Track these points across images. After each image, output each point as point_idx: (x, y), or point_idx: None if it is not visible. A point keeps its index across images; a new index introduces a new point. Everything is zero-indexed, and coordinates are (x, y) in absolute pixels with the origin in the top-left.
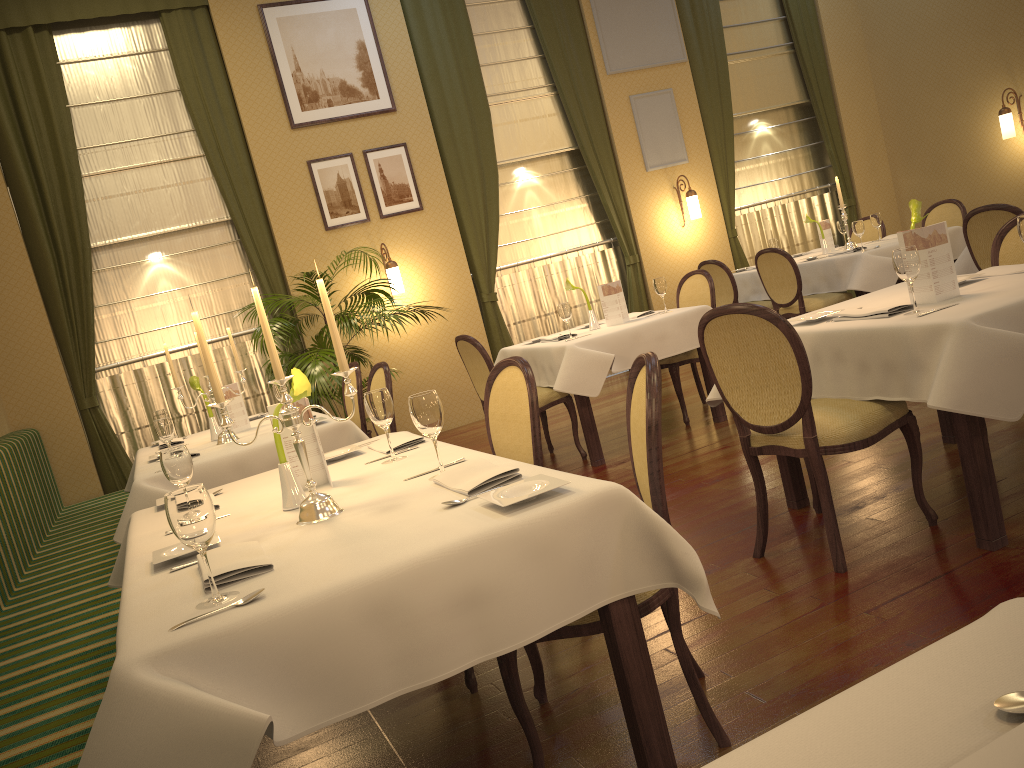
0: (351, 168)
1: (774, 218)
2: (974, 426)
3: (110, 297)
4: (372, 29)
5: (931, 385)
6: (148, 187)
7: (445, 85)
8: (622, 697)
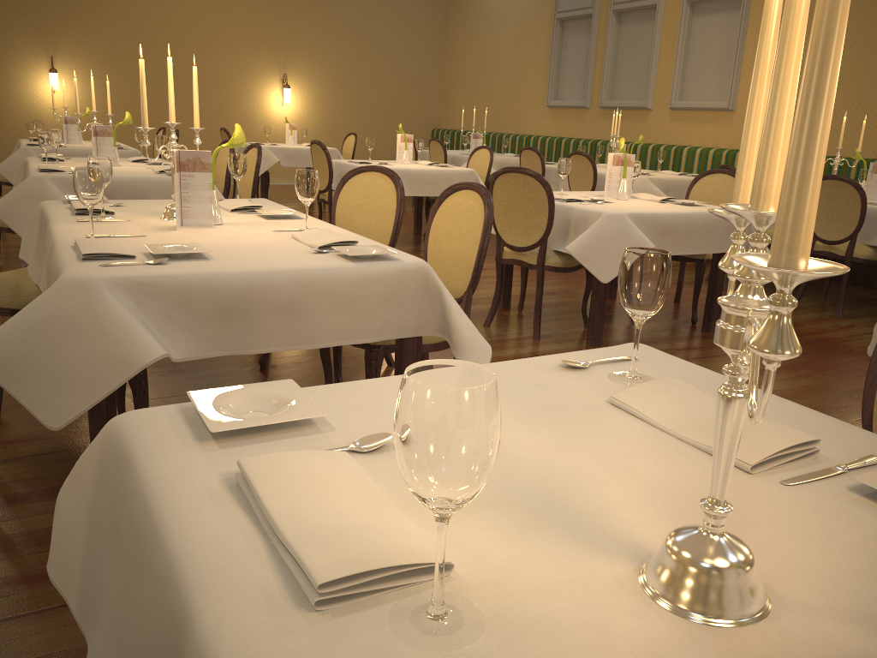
0: None
1: None
2: None
3: None
4: None
5: None
6: None
7: None
8: None
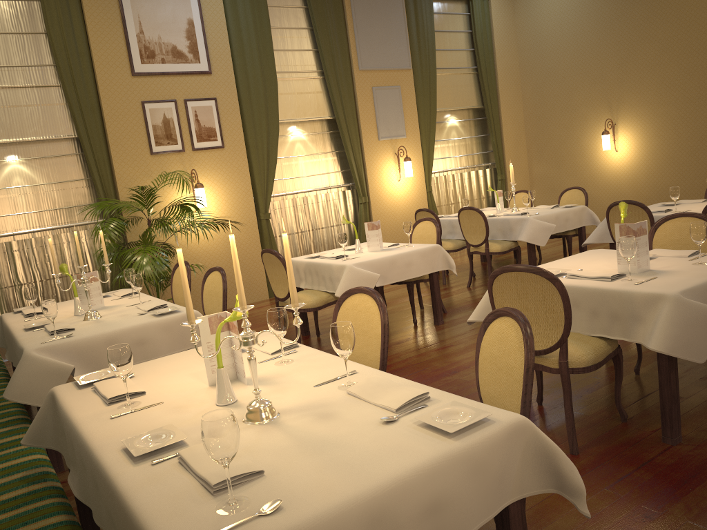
0: (174, 111)
1: (455, 181)
2: (672, 363)
3: None
4: (200, 11)
5: (647, 333)
6: (13, 104)
7: (248, 60)
8: None
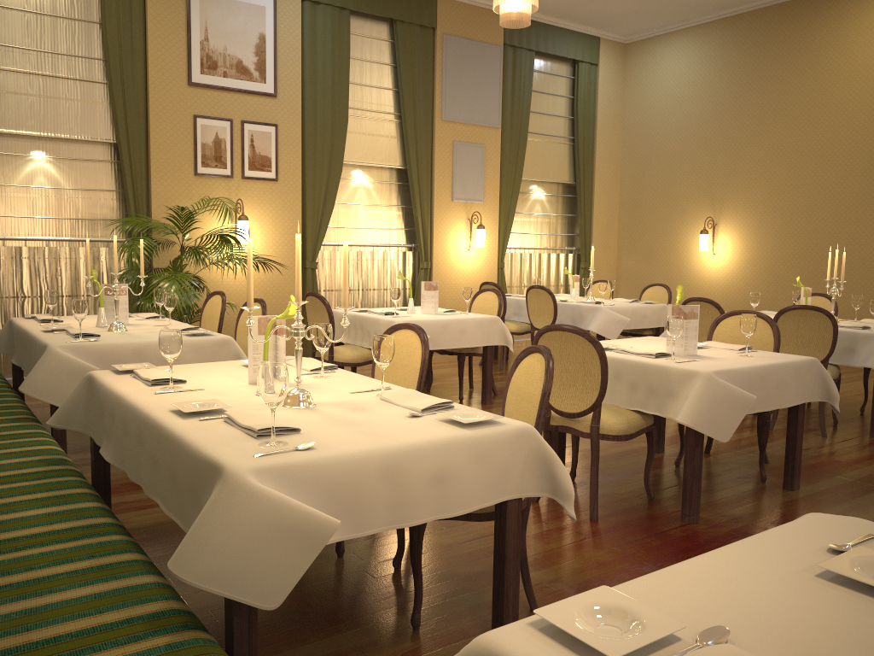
0: (229, 131)
1: (531, 262)
2: (698, 440)
3: None
4: (274, 27)
5: (678, 408)
6: (50, 95)
7: (319, 89)
8: (496, 563)
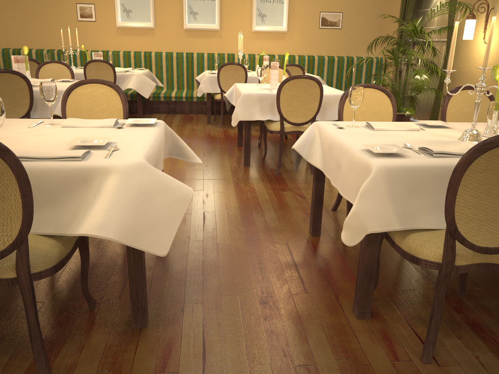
0: None
1: None
2: None
3: (425, 7)
4: None
5: None
6: None
7: None
8: None
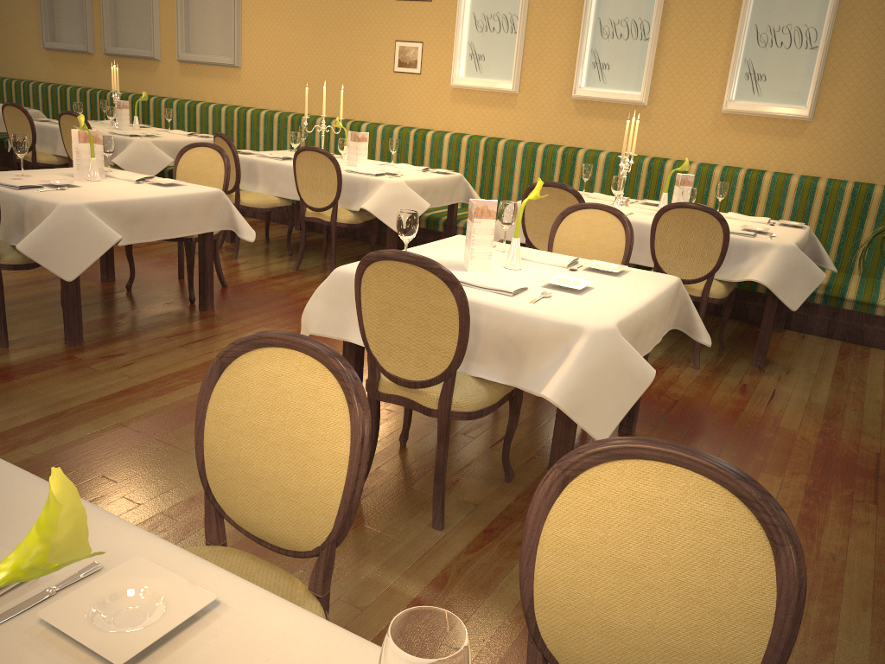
0: None
1: None
2: None
3: None
4: None
5: None
6: None
7: None
8: None
